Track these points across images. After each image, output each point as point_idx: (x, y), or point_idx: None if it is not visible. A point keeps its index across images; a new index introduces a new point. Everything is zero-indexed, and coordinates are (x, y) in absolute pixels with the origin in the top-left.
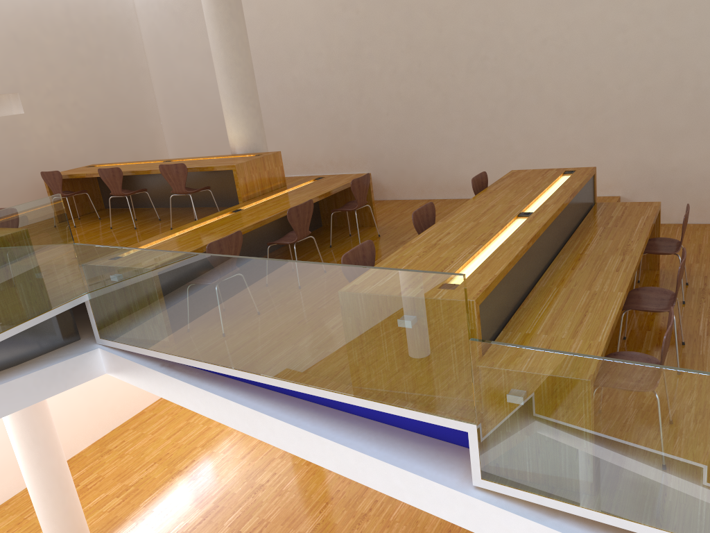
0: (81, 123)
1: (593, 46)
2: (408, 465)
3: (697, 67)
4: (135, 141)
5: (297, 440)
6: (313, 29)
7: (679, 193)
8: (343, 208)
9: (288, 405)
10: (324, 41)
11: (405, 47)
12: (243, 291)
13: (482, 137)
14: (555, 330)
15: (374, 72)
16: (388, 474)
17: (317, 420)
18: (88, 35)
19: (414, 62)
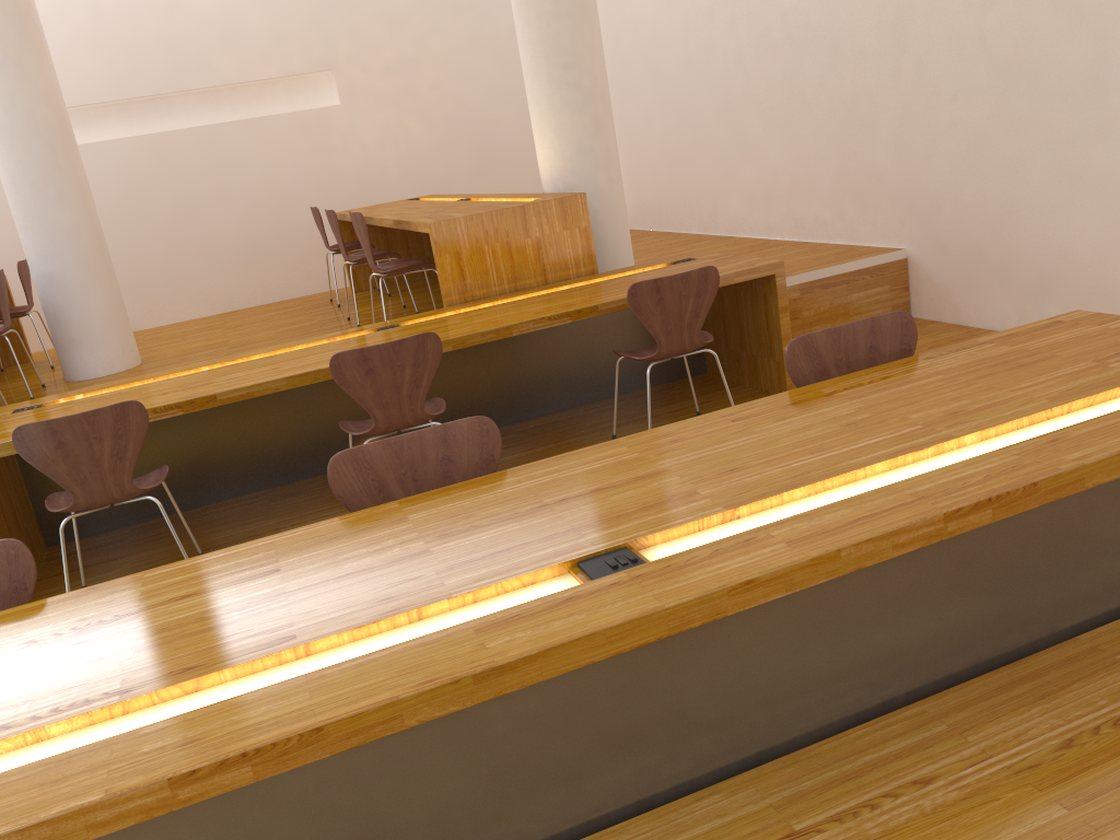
0: (444, 121)
1: None
2: None
3: None
4: None
5: None
6: None
7: None
8: (650, 349)
9: None
10: None
11: None
12: None
13: None
14: None
15: None
16: None
17: None
18: None
19: None
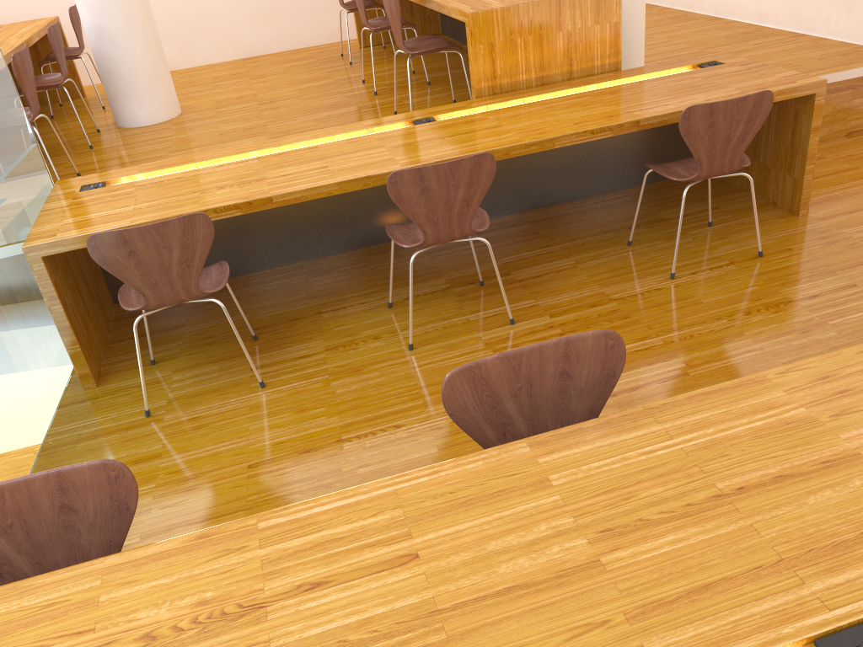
0: None
1: None
2: None
3: None
4: None
5: None
6: None
7: None
8: (681, 165)
9: None
10: None
11: None
12: None
13: None
14: None
15: None
16: None
17: None
18: None
19: None
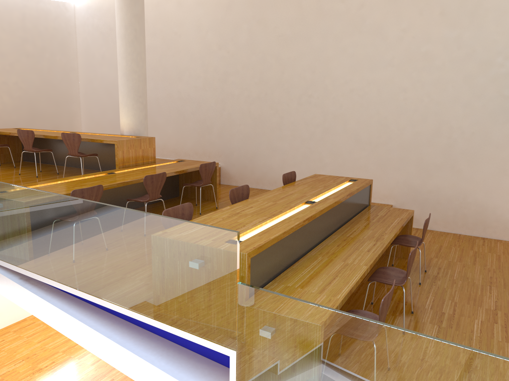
0: (18, 98)
1: (383, 98)
2: (185, 378)
3: (451, 123)
4: (58, 117)
5: (107, 349)
6: (197, 59)
7: (432, 208)
8: (193, 184)
9: (107, 321)
10: (203, 68)
11: (257, 80)
12: (84, 226)
13: (303, 150)
14: (309, 286)
15: (234, 94)
16: None
17: (126, 335)
18: (36, 38)
19: (263, 91)
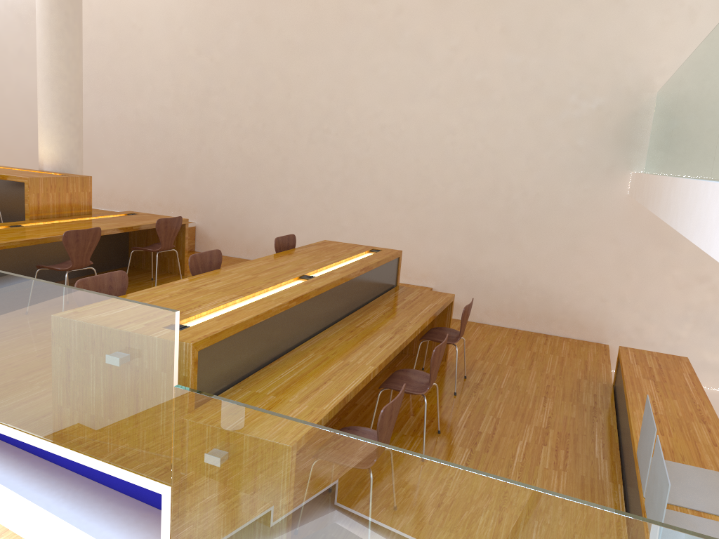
0: None
1: (425, 141)
2: (97, 530)
3: (511, 180)
4: None
5: None
6: (165, 66)
7: (483, 293)
8: (146, 248)
9: None
10: (173, 80)
11: (253, 104)
12: None
13: (314, 207)
14: (287, 392)
15: (218, 122)
16: (72, 538)
17: (11, 467)
18: None
19: (260, 120)
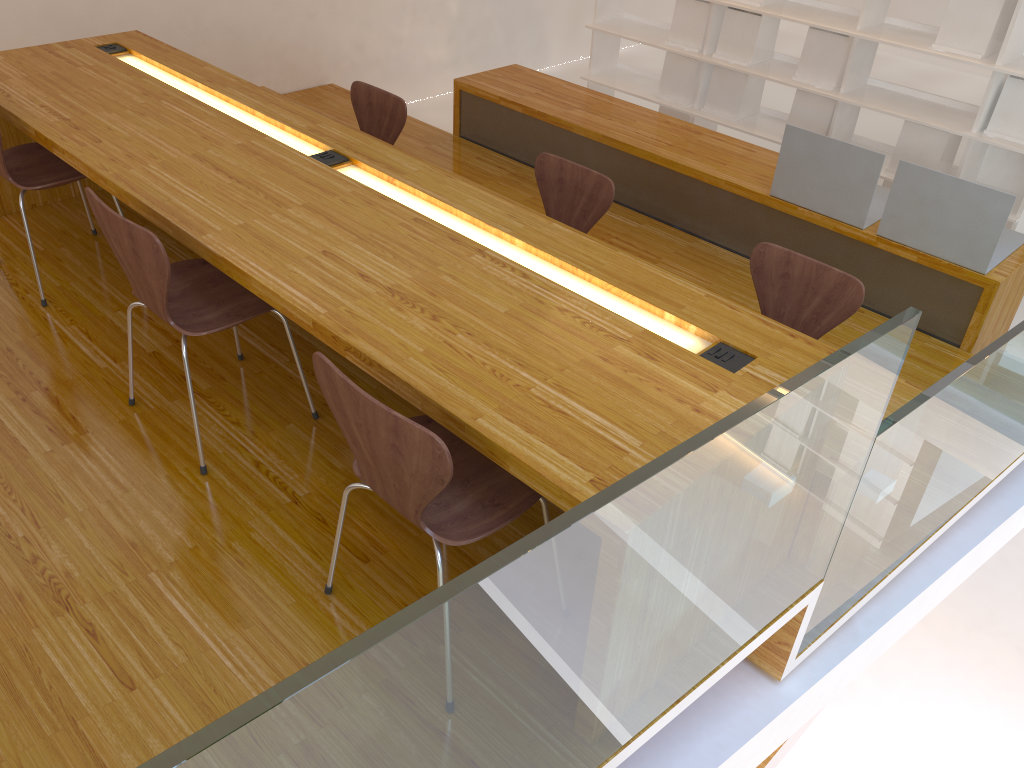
0: None
1: None
2: (695, 761)
3: None
4: None
5: None
6: None
7: None
8: None
9: None
10: None
11: None
12: None
13: None
14: None
15: None
16: None
17: None
18: None
19: None
